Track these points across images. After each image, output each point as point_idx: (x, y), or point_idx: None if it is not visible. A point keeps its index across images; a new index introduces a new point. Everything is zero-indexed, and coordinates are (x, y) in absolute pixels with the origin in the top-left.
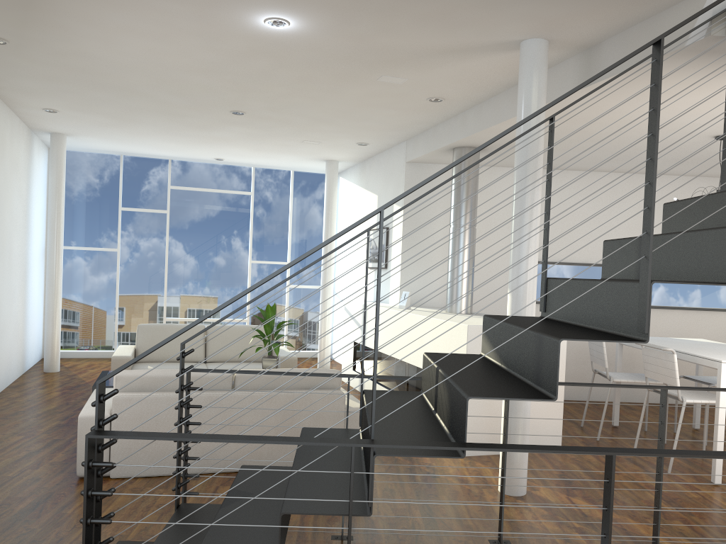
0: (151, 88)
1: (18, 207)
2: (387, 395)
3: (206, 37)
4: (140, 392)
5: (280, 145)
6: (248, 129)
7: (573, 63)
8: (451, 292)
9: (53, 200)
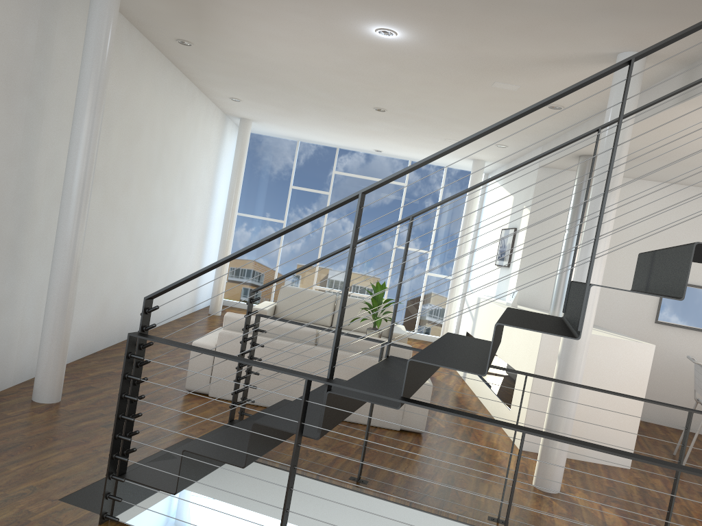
0: (304, 84)
1: (205, 177)
2: (403, 362)
3: (334, 44)
4: (242, 332)
5: (426, 142)
6: (394, 125)
7: (678, 77)
8: (556, 297)
9: (234, 174)
